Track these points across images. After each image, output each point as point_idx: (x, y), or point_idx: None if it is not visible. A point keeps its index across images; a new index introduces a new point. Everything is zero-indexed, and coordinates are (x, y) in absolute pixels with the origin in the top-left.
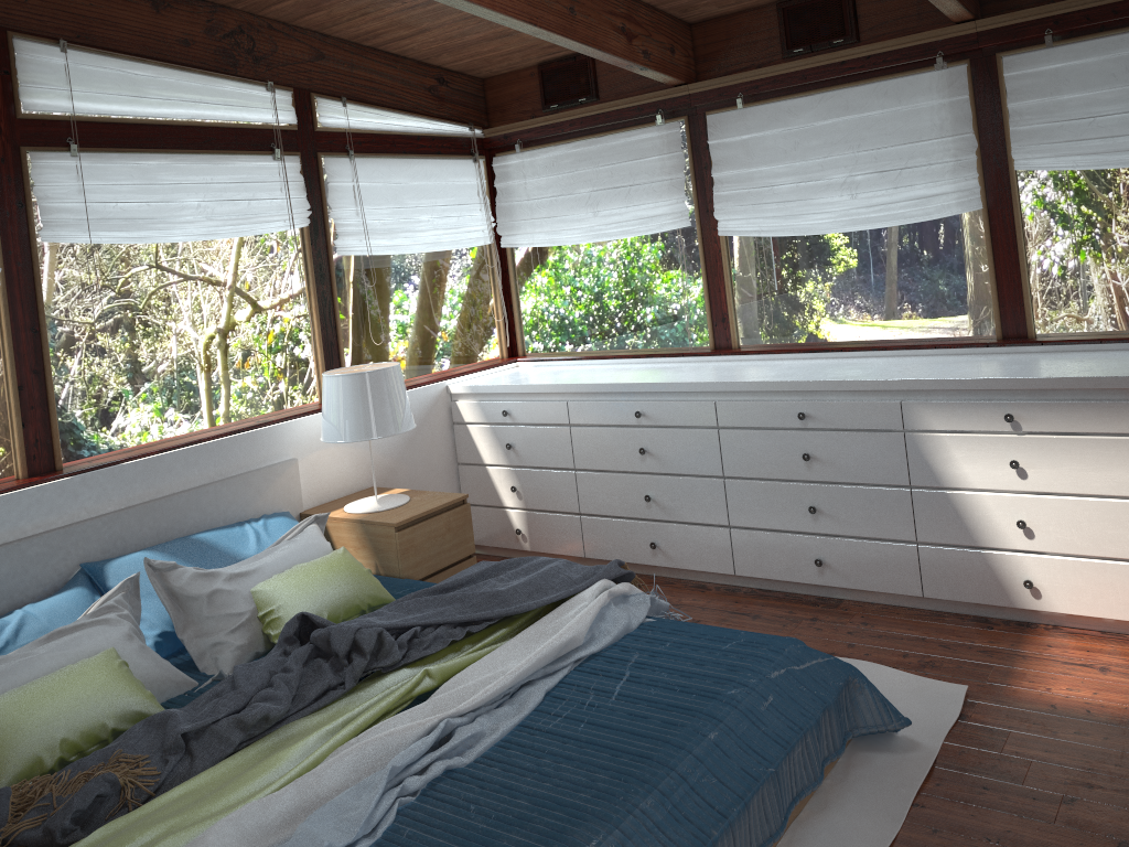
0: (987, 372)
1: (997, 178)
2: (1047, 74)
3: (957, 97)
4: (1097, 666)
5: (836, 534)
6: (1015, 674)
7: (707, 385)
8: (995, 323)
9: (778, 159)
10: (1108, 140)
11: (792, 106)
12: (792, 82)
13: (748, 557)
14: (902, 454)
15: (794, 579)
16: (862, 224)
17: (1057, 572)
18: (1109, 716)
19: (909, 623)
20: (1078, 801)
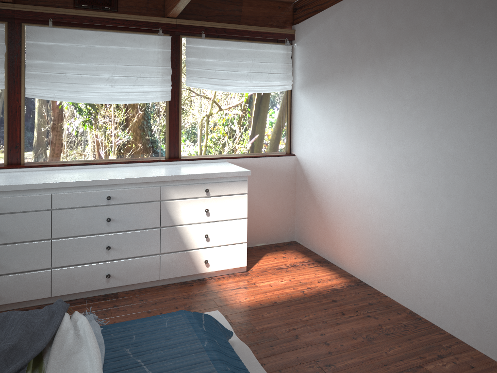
0: (192, 171)
1: (174, 88)
2: (201, 49)
3: (166, 50)
4: (242, 287)
5: (119, 258)
6: (223, 299)
7: (47, 184)
8: (166, 151)
9: (71, 60)
10: (220, 80)
11: (83, 33)
12: (84, 21)
13: (62, 284)
14: (158, 212)
15: (91, 289)
16: (115, 101)
17: (216, 254)
18: (268, 303)
19: (160, 293)
20: (298, 335)
